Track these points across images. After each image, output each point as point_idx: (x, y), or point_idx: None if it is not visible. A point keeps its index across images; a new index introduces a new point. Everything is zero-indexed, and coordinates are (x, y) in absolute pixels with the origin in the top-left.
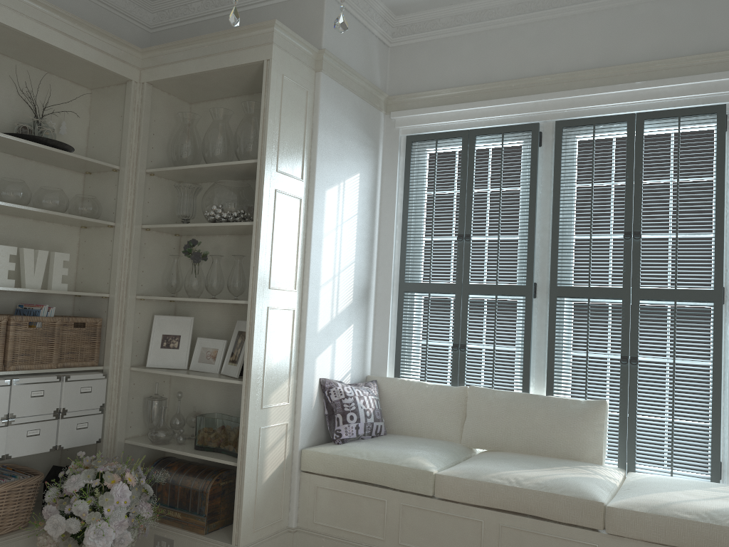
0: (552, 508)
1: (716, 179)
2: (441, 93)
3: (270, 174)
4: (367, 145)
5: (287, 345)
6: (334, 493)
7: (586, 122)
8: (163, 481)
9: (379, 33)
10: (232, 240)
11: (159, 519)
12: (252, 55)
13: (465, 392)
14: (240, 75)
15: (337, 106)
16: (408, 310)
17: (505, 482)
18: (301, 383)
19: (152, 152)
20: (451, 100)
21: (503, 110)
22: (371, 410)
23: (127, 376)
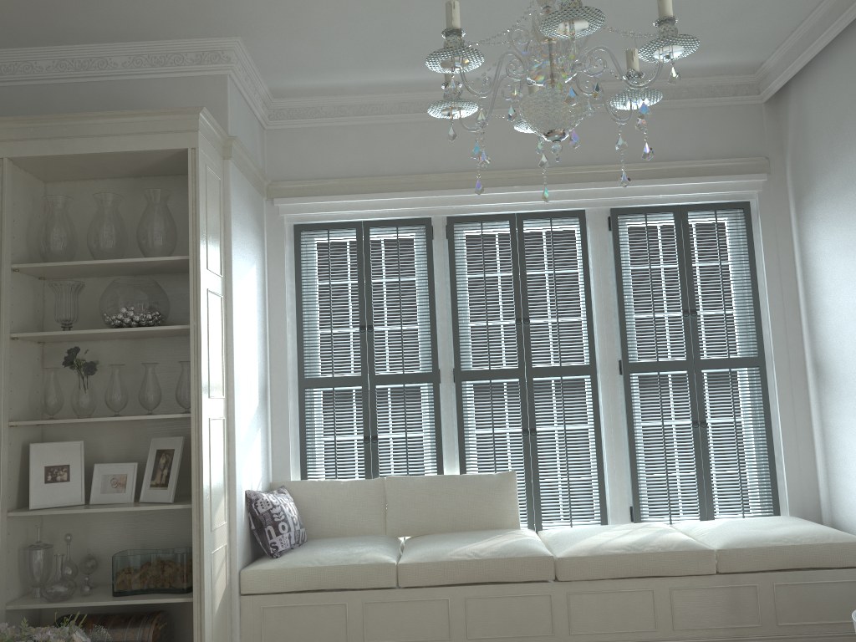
0: (511, 570)
1: (583, 271)
2: (330, 183)
3: (203, 273)
4: (258, 234)
5: (221, 458)
6: (284, 609)
7: (474, 219)
8: None
9: (260, 115)
10: (125, 345)
11: None
12: (171, 141)
13: (383, 482)
14: (143, 159)
15: (240, 195)
16: (311, 407)
17: (465, 557)
18: (235, 498)
19: (14, 242)
20: (340, 190)
21: (395, 203)
22: (296, 517)
23: (4, 524)
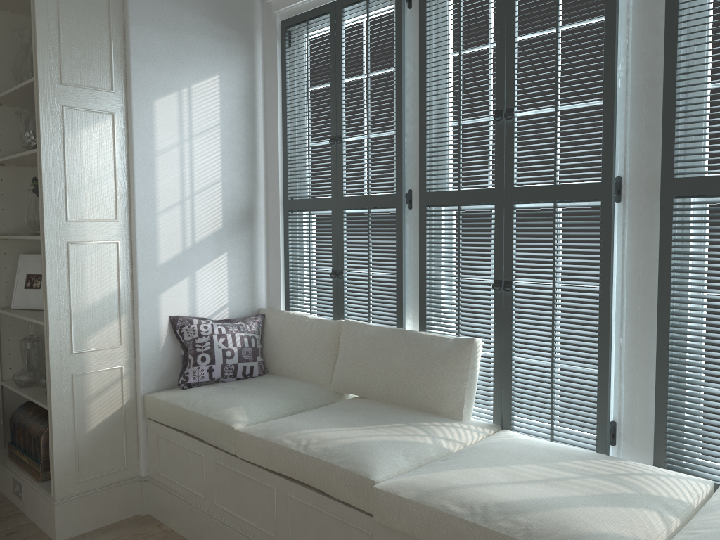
0: (329, 481)
1: (605, 15)
2: None
3: (49, 89)
4: (231, 40)
5: (110, 282)
6: (169, 443)
7: None
8: (19, 425)
9: None
10: None
11: (18, 462)
12: None
13: (340, 327)
14: None
15: None
16: (293, 233)
17: (293, 445)
18: (137, 323)
19: None
20: None
21: None
22: (235, 350)
23: None
